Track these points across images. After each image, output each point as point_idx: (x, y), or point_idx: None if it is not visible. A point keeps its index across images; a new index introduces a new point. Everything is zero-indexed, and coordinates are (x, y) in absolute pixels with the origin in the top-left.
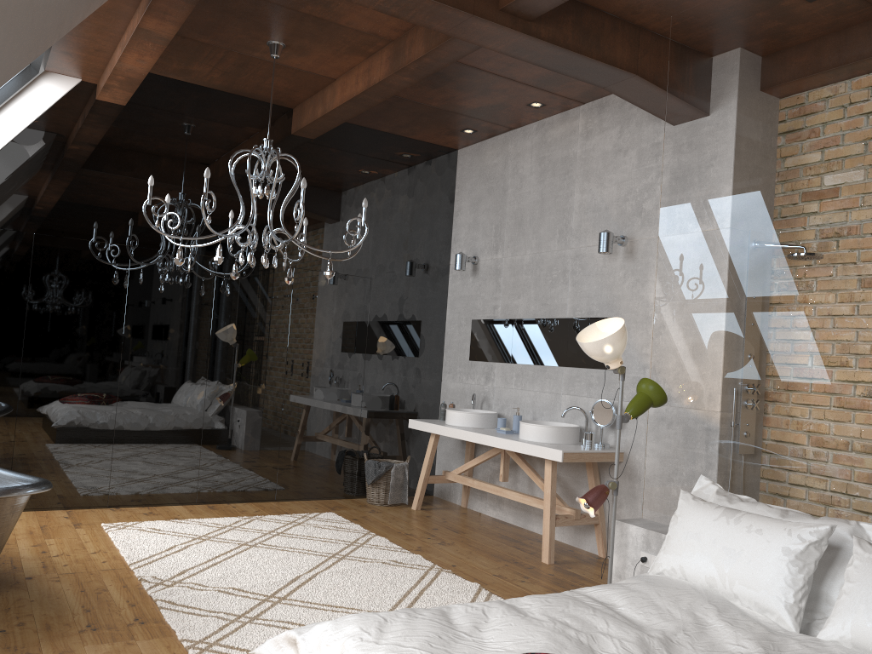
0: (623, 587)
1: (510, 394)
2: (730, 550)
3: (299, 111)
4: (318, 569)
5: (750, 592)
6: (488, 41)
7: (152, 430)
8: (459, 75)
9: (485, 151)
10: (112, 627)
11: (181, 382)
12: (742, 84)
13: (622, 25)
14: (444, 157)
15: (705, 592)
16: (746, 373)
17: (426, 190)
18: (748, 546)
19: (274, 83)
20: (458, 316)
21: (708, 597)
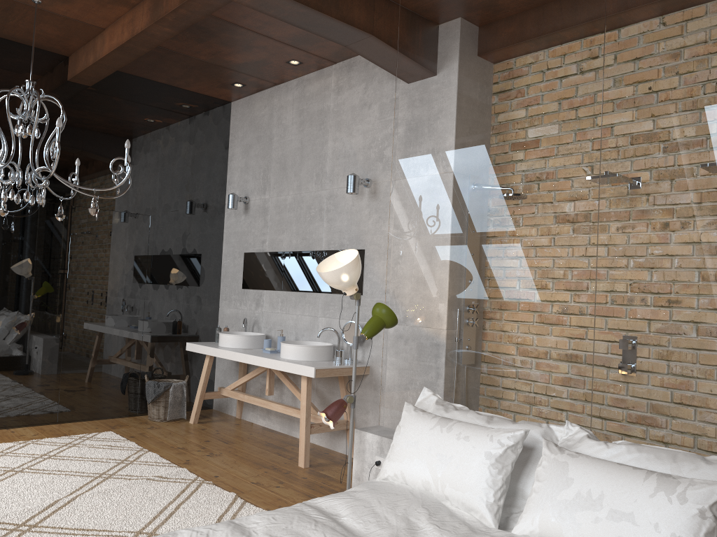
0: (350, 496)
1: (276, 318)
2: (442, 456)
3: (74, 58)
4: (80, 491)
5: (458, 493)
6: None
7: None
8: (221, 30)
9: (254, 103)
10: None
11: None
12: (458, 45)
13: None
14: (219, 108)
15: (421, 495)
16: (462, 297)
17: (202, 137)
18: (458, 452)
19: (44, 29)
20: (233, 249)
21: (423, 500)
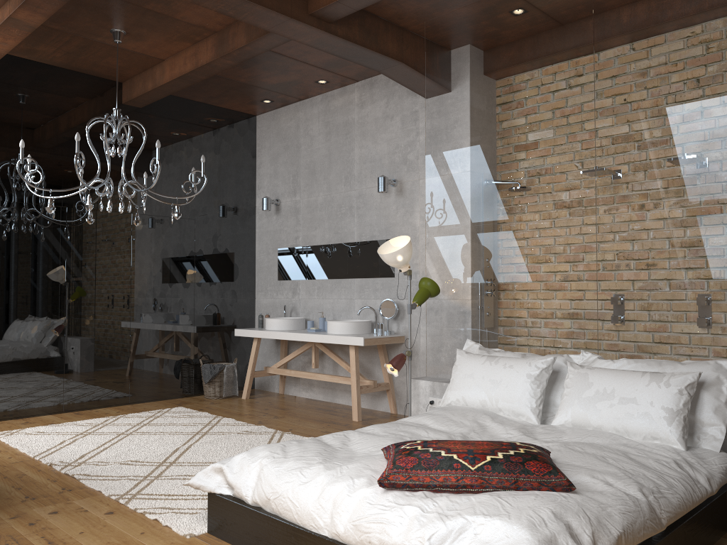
0: (428, 414)
1: (314, 303)
2: (494, 381)
3: (129, 84)
4: (189, 442)
5: (509, 405)
6: (299, 36)
7: (21, 354)
8: (265, 59)
9: (280, 116)
10: (47, 495)
11: (43, 313)
12: (477, 72)
13: (391, 26)
14: (246, 121)
15: (480, 410)
16: (491, 268)
17: (233, 148)
18: (505, 376)
19: (110, 62)
20: (266, 246)
21: (483, 412)
